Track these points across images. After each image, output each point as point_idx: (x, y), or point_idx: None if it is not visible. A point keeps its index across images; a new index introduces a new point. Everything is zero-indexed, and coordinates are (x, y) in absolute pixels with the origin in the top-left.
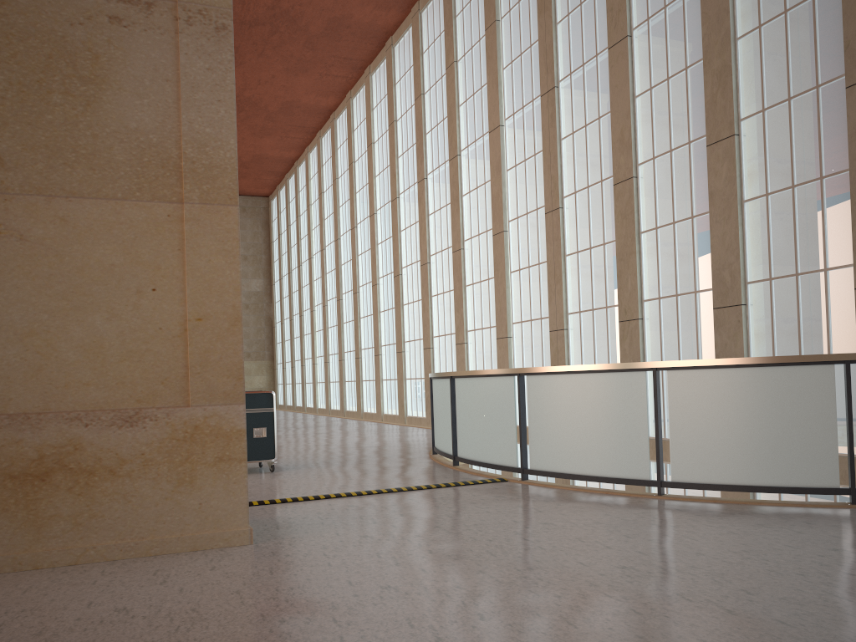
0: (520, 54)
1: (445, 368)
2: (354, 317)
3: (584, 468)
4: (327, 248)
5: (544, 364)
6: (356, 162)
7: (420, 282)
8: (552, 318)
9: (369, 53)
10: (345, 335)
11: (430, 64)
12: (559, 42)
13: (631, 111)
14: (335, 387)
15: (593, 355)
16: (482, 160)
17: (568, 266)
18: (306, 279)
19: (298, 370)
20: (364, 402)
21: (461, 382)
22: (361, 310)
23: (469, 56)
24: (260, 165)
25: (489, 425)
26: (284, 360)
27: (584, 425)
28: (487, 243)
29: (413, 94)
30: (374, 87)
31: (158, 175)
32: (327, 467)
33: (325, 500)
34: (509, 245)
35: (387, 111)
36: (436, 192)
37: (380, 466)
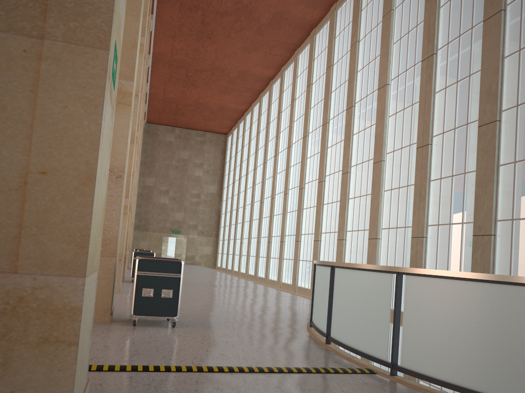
0: (408, 32)
1: (328, 256)
2: (270, 214)
3: (461, 379)
4: (258, 168)
5: (404, 262)
6: (282, 112)
7: (316, 194)
8: (414, 227)
9: (298, 39)
10: (263, 226)
11: (339, 45)
12: (441, 20)
13: (500, 68)
14: (253, 259)
15: (447, 260)
16: (371, 109)
17: (432, 189)
18: (243, 187)
19: (231, 246)
20: (270, 272)
21: (340, 272)
22: (275, 210)
23: (368, 37)
24: (222, 113)
25: (362, 315)
26: (224, 238)
27: (466, 334)
28: (368, 169)
29: (325, 66)
30: (300, 62)
31: (18, 5)
32: (219, 329)
33: (196, 374)
34: (385, 171)
35: (306, 78)
36: (334, 132)
37: (264, 333)
